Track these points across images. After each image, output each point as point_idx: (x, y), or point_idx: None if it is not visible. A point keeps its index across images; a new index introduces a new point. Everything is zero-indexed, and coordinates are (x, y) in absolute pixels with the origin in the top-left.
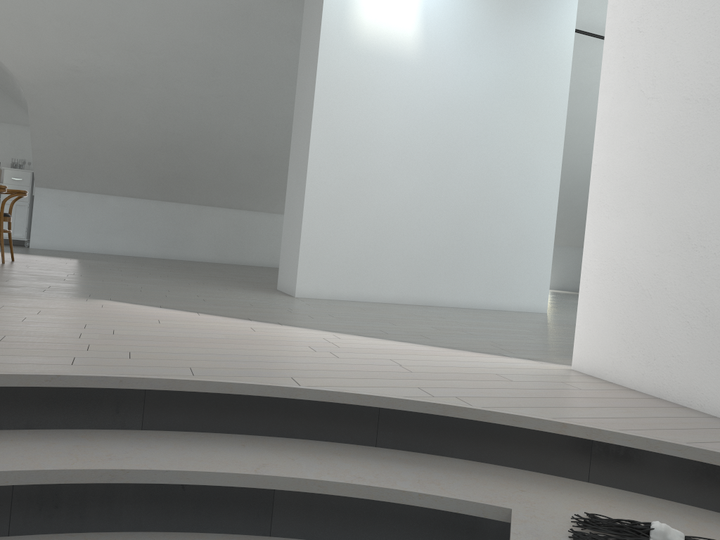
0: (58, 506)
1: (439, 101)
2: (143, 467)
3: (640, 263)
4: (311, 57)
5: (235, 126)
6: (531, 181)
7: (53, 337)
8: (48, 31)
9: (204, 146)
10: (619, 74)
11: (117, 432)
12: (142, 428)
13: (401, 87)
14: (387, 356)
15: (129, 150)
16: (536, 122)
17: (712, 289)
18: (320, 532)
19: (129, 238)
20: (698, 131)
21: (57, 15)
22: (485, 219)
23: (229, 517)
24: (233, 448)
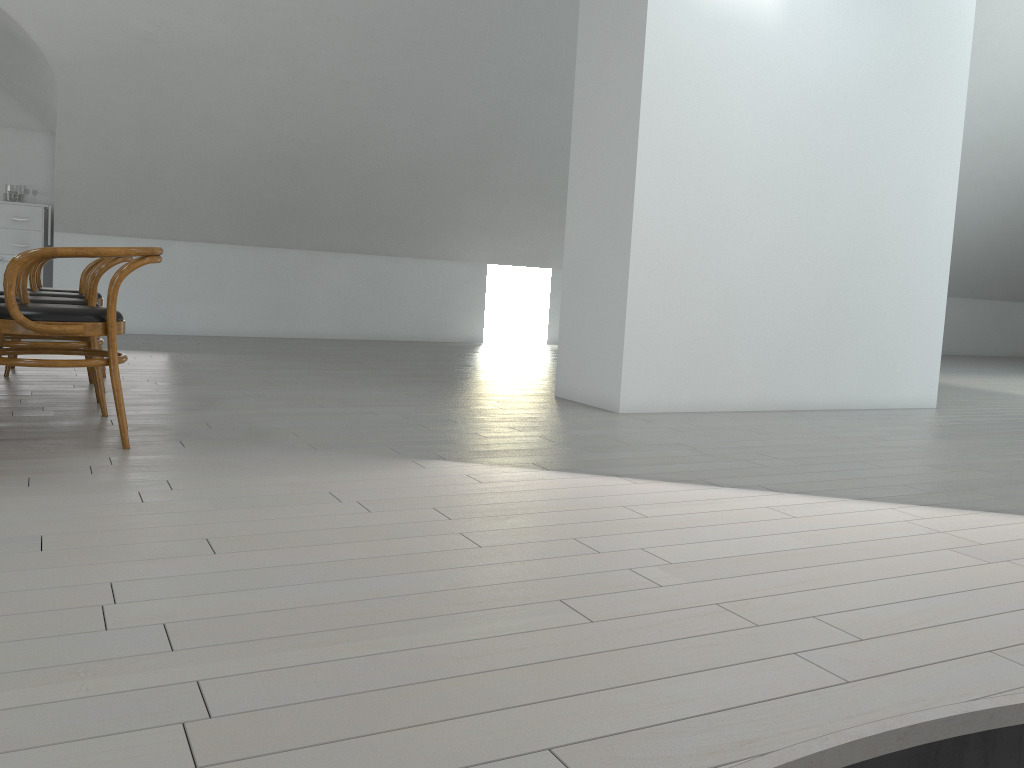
0: None
1: (807, 93)
2: None
3: None
4: (620, 23)
5: (391, 126)
6: (920, 213)
7: (628, 592)
8: None
9: (337, 159)
10: None
11: None
12: None
13: (758, 72)
14: None
15: (216, 169)
16: (929, 122)
17: None
18: None
19: (210, 308)
20: None
21: None
22: (863, 274)
23: None
24: None
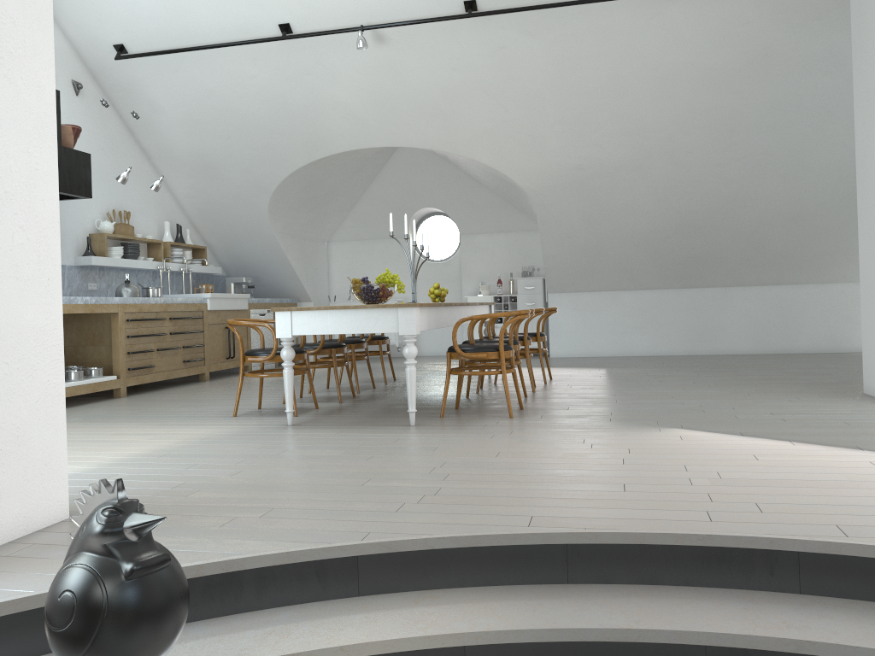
0: None
1: None
2: (828, 640)
3: None
4: (873, 96)
5: (763, 188)
6: None
7: (667, 485)
8: (551, 137)
9: (726, 219)
10: None
11: (775, 595)
12: (800, 592)
13: None
14: None
15: (639, 239)
16: None
17: None
18: None
19: (649, 336)
20: None
21: (558, 119)
22: None
23: None
24: None
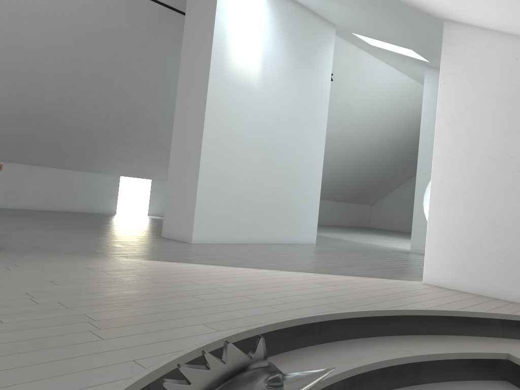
0: (354, 387)
1: (269, 116)
2: (378, 360)
3: (466, 231)
4: (197, 82)
5: (80, 109)
6: (310, 165)
7: (213, 293)
8: None
9: (50, 122)
10: (447, 138)
11: (323, 345)
12: (328, 341)
13: (250, 106)
14: (356, 285)
15: None
16: (313, 131)
17: (509, 245)
18: (438, 378)
19: None
20: (497, 174)
21: None
22: (289, 189)
23: (406, 378)
24: (380, 345)
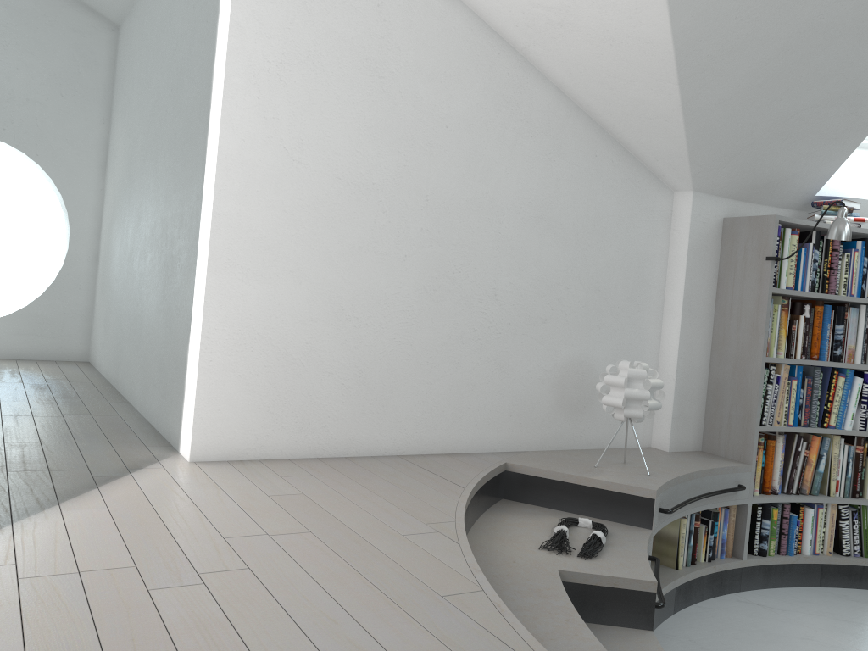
0: None
1: None
2: None
3: (290, 332)
4: None
5: None
6: None
7: None
8: None
9: None
10: (252, 115)
11: None
12: None
13: None
14: (201, 538)
15: None
16: None
17: (365, 353)
18: None
19: None
20: (350, 213)
21: None
22: None
23: None
24: None
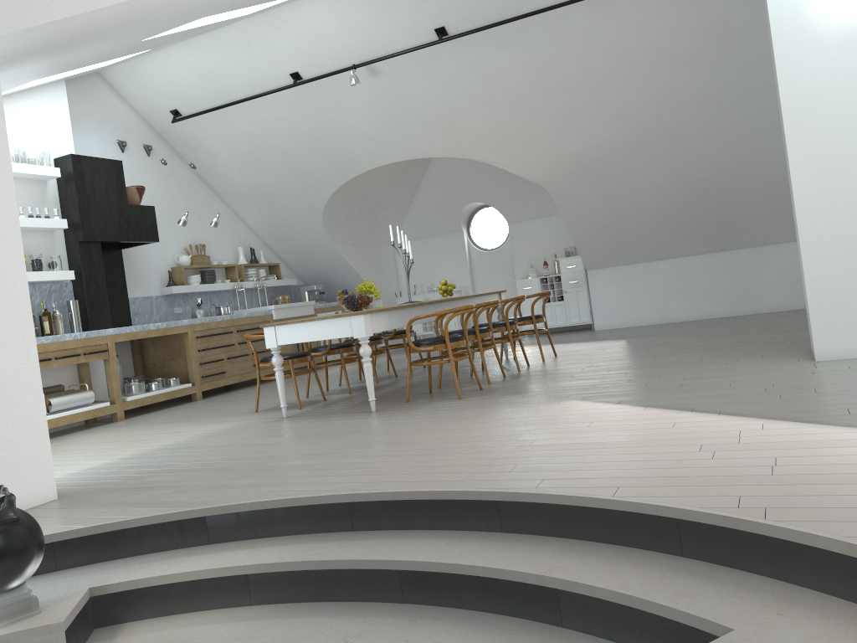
0: (426, 586)
1: None
2: (470, 563)
3: None
4: (775, 71)
5: (766, 149)
6: None
7: (478, 453)
8: (546, 132)
9: (738, 182)
10: None
11: (483, 534)
12: (501, 531)
13: None
14: (779, 453)
15: (658, 212)
16: None
17: None
18: (597, 629)
19: (688, 301)
20: None
21: (547, 115)
22: None
23: (532, 608)
24: (551, 552)
